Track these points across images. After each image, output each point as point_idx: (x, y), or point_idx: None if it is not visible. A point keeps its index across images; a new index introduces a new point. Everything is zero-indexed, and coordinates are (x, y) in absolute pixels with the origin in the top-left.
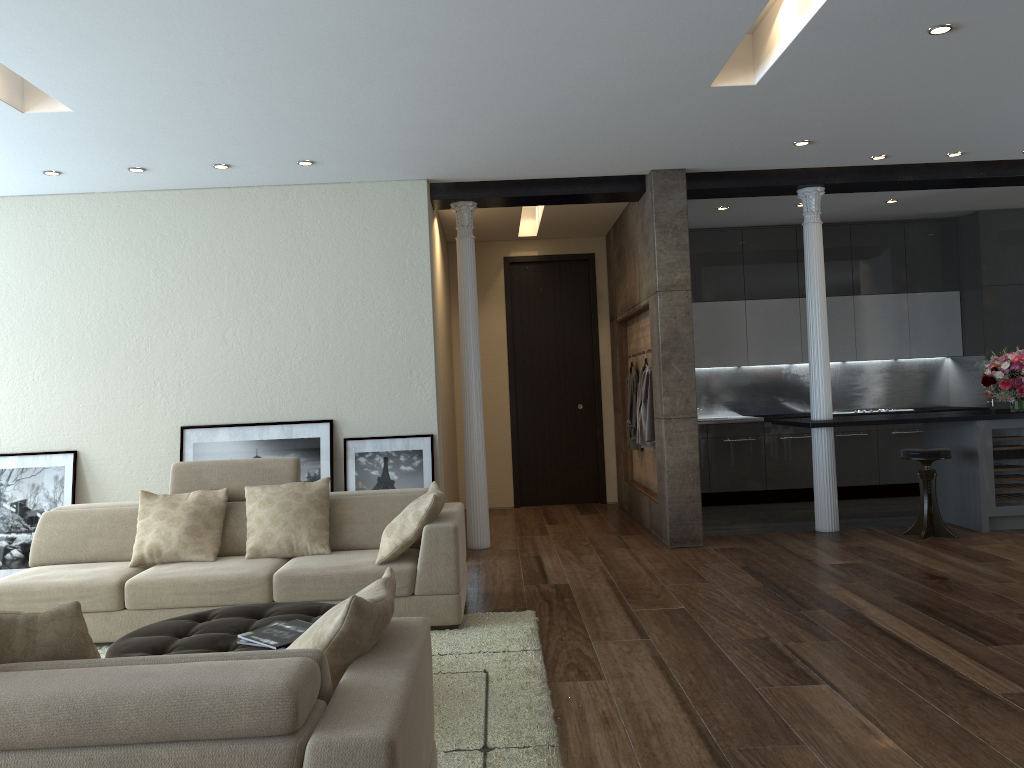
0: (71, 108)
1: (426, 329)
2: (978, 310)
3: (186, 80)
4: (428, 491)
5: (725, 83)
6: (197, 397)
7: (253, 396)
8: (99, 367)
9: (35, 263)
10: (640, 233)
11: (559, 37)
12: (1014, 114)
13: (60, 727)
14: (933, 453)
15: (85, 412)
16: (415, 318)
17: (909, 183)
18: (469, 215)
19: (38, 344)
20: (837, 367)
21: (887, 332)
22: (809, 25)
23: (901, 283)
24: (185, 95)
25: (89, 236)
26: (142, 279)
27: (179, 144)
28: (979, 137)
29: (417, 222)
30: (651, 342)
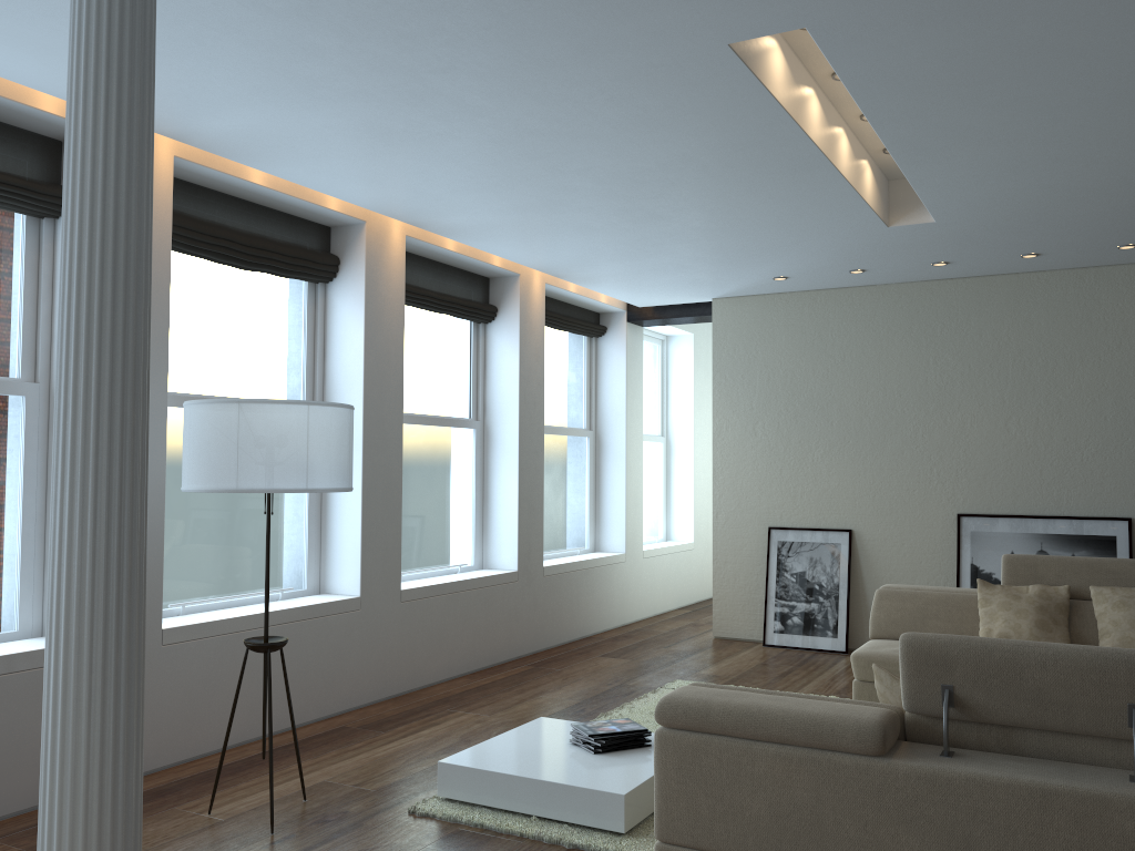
0: (936, 219)
1: None
2: None
3: (1077, 187)
4: None
5: None
6: (974, 485)
7: (1037, 487)
8: (875, 451)
9: (817, 352)
10: None
11: None
12: None
13: None
14: None
15: (860, 493)
16: None
17: None
18: None
19: (818, 427)
20: None
21: None
22: None
23: None
24: (1061, 199)
25: (869, 326)
26: (921, 367)
27: (1006, 240)
28: None
29: None
30: None
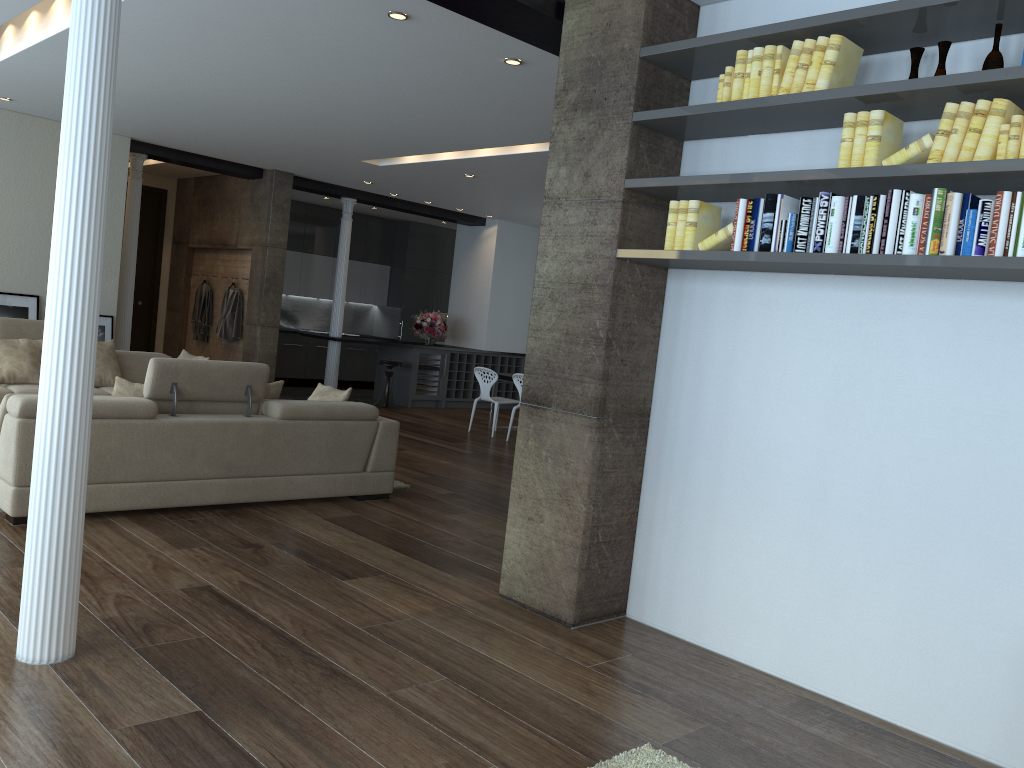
0: None
1: (117, 242)
2: (401, 281)
3: None
4: (184, 355)
5: (367, 161)
6: None
7: None
8: None
9: None
10: (247, 201)
11: (326, 136)
12: (467, 199)
13: (323, 413)
14: (396, 362)
15: None
16: (110, 233)
17: (399, 208)
18: (142, 164)
19: None
20: (314, 301)
21: (349, 284)
22: (426, 162)
23: (361, 255)
24: None
25: None
26: None
27: (9, 89)
28: (445, 201)
29: (120, 166)
30: (251, 275)
